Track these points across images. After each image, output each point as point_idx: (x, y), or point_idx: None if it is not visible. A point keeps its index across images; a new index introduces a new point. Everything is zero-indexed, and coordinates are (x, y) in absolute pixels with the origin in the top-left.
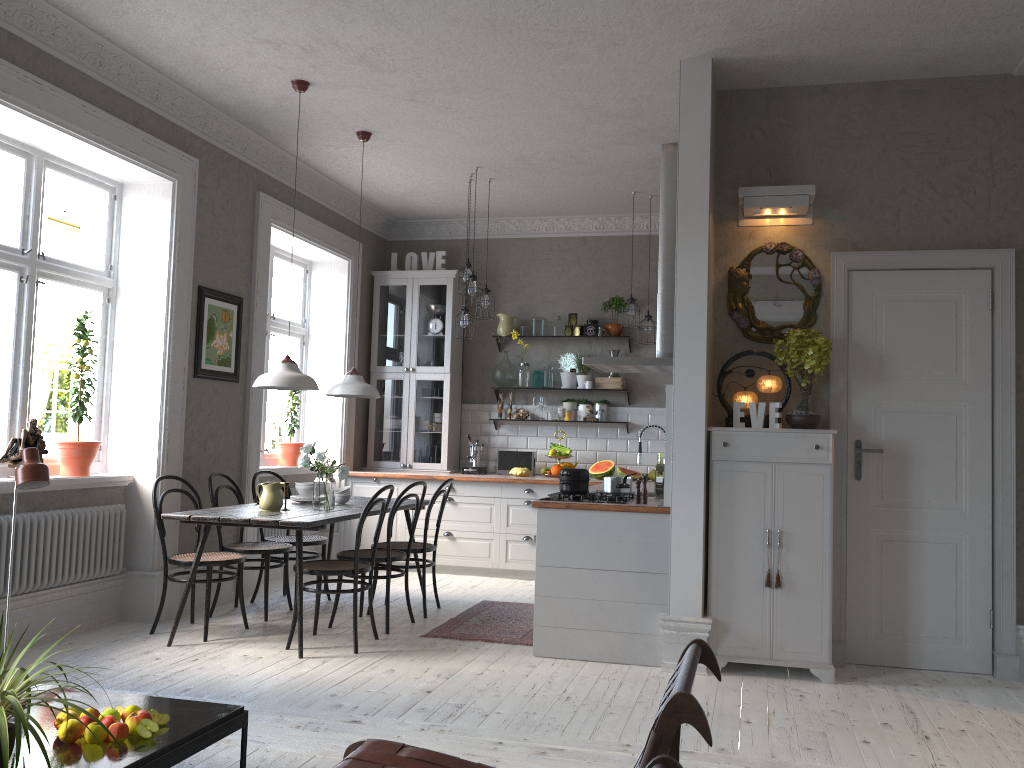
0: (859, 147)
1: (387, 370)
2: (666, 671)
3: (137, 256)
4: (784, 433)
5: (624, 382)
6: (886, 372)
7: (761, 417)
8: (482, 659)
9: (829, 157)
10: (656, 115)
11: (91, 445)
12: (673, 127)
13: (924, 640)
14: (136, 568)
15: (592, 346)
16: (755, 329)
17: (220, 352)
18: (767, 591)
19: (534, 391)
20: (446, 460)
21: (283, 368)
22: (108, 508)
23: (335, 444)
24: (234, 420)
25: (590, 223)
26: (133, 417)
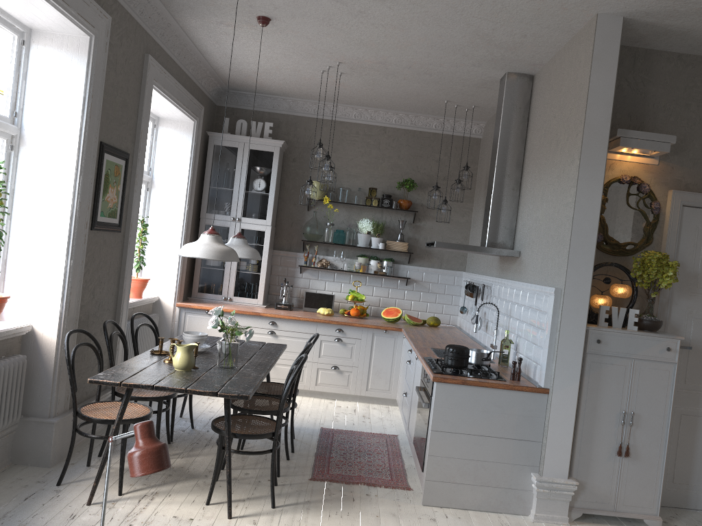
0: (699, 108)
1: (215, 217)
2: (537, 521)
3: (45, 106)
4: (644, 336)
5: (408, 246)
6: (699, 288)
7: (621, 319)
8: (386, 511)
9: (676, 113)
10: (528, 50)
11: (1, 300)
12: (530, 61)
13: (701, 488)
14: (31, 414)
15: (383, 215)
16: (606, 243)
17: (110, 205)
18: (617, 459)
19: (334, 245)
20: (262, 297)
21: (211, 240)
22: (12, 361)
23: (171, 279)
24: (114, 267)
25: (391, 117)
26: (34, 268)
